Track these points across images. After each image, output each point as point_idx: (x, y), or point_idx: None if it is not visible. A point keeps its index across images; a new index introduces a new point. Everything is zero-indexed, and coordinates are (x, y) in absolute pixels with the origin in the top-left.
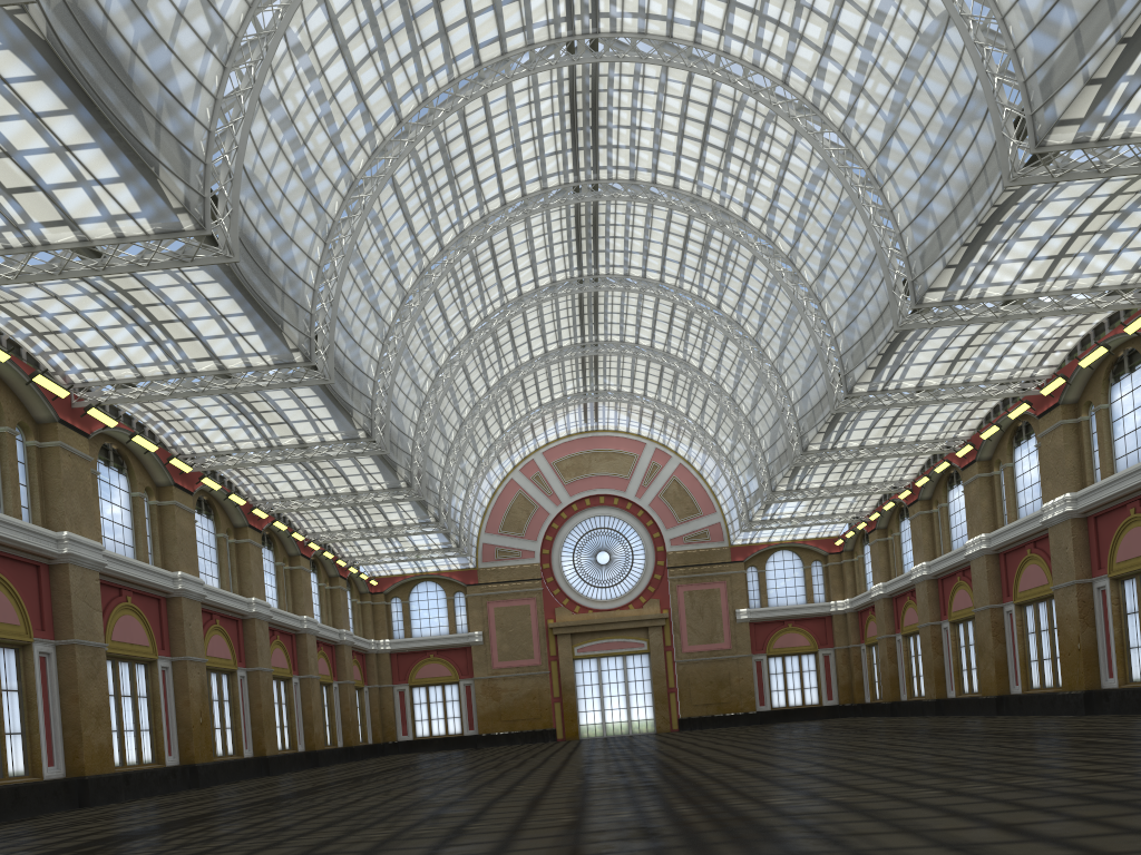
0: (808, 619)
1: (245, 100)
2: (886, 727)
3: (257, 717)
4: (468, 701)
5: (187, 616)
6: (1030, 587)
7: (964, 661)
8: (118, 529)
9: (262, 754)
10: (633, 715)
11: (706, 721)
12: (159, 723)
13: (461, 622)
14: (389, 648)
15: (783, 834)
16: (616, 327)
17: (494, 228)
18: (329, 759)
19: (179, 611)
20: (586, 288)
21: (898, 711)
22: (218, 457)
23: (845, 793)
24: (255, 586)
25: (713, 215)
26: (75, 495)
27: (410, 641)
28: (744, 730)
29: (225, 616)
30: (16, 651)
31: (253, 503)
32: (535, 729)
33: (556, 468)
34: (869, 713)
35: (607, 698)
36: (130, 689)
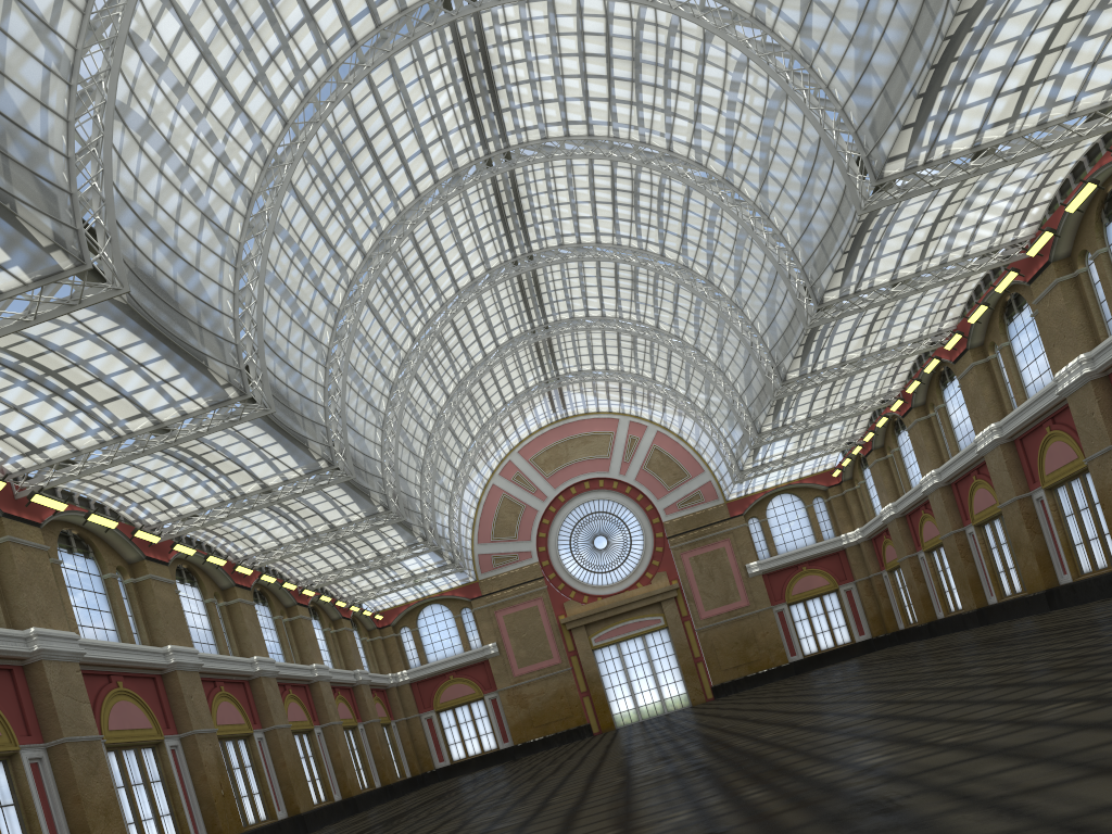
0: (821, 558)
1: (102, 118)
2: (935, 648)
3: (284, 776)
4: (497, 715)
5: (187, 688)
6: (1057, 467)
7: (999, 563)
8: (96, 615)
9: (296, 812)
10: (665, 693)
11: (741, 684)
12: (179, 804)
13: (474, 638)
14: (408, 678)
15: (918, 811)
16: (565, 314)
17: (413, 223)
18: (368, 803)
19: (177, 686)
20: (523, 269)
21: (938, 631)
22: (185, 520)
23: (954, 730)
24: (255, 644)
25: (636, 155)
26: (36, 589)
27: (427, 667)
28: (783, 684)
29: (230, 681)
30: (3, 763)
31: (236, 562)
32: (569, 728)
33: (535, 463)
34: (906, 639)
35: (635, 682)
36: (141, 776)
